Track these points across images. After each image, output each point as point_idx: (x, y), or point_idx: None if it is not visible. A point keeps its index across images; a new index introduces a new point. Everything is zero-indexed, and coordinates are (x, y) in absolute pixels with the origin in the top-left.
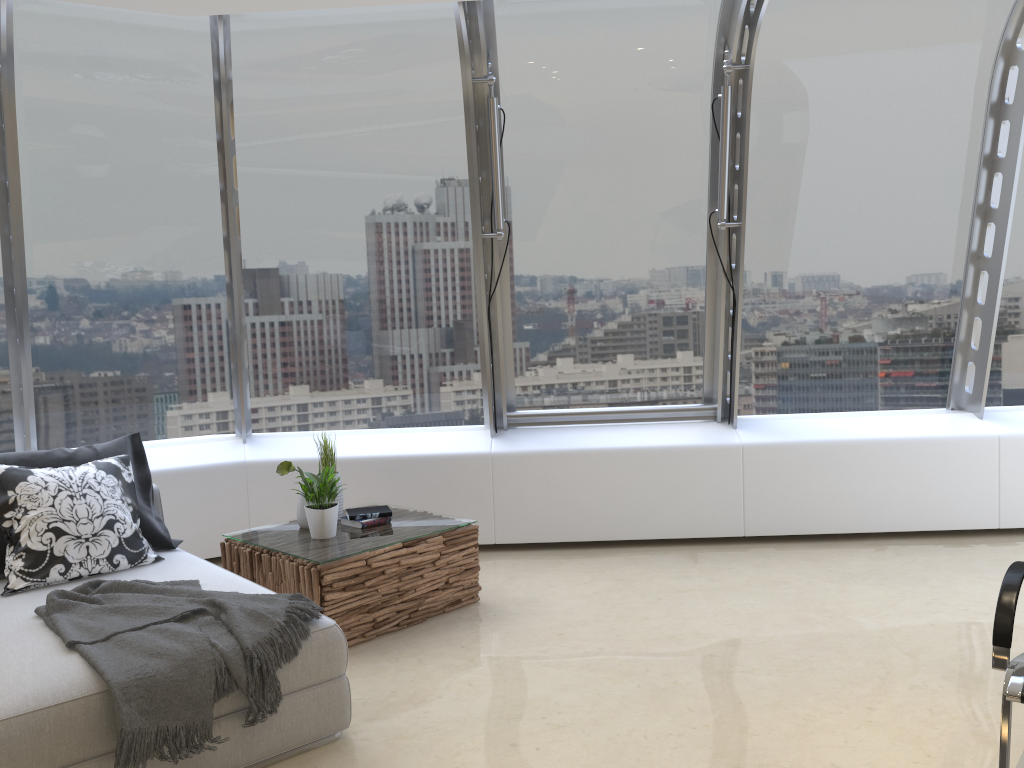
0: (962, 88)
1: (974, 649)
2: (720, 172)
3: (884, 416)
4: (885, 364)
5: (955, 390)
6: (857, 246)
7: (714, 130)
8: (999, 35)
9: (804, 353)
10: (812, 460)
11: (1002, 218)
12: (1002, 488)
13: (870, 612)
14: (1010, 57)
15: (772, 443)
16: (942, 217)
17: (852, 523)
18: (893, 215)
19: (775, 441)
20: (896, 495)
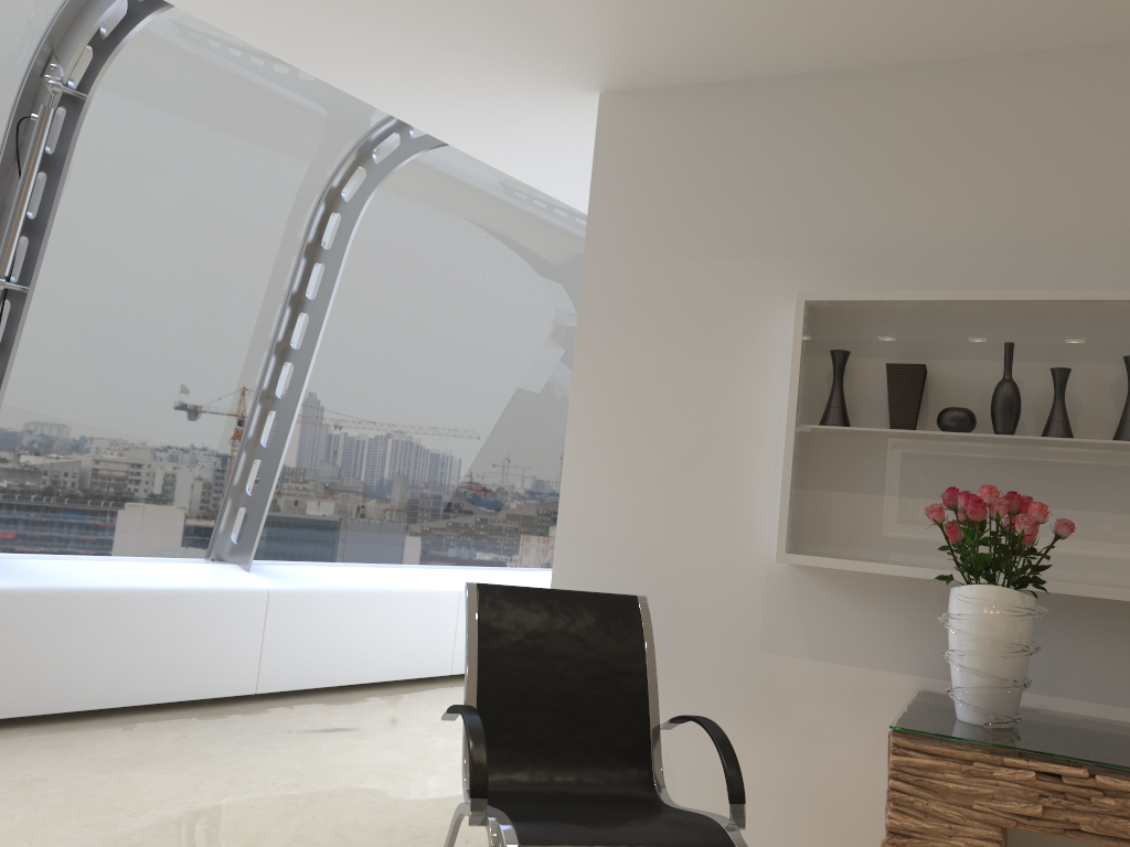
0: (286, 217)
1: (312, 826)
2: (15, 213)
3: (147, 562)
4: (153, 500)
5: (220, 538)
6: (151, 355)
7: (7, 157)
8: (328, 178)
9: (60, 475)
10: (64, 613)
11: (304, 360)
12: (265, 648)
13: (175, 802)
14: (333, 204)
15: (13, 589)
16: (243, 345)
17: (101, 696)
18: (196, 330)
19: (18, 587)
20: (158, 658)
